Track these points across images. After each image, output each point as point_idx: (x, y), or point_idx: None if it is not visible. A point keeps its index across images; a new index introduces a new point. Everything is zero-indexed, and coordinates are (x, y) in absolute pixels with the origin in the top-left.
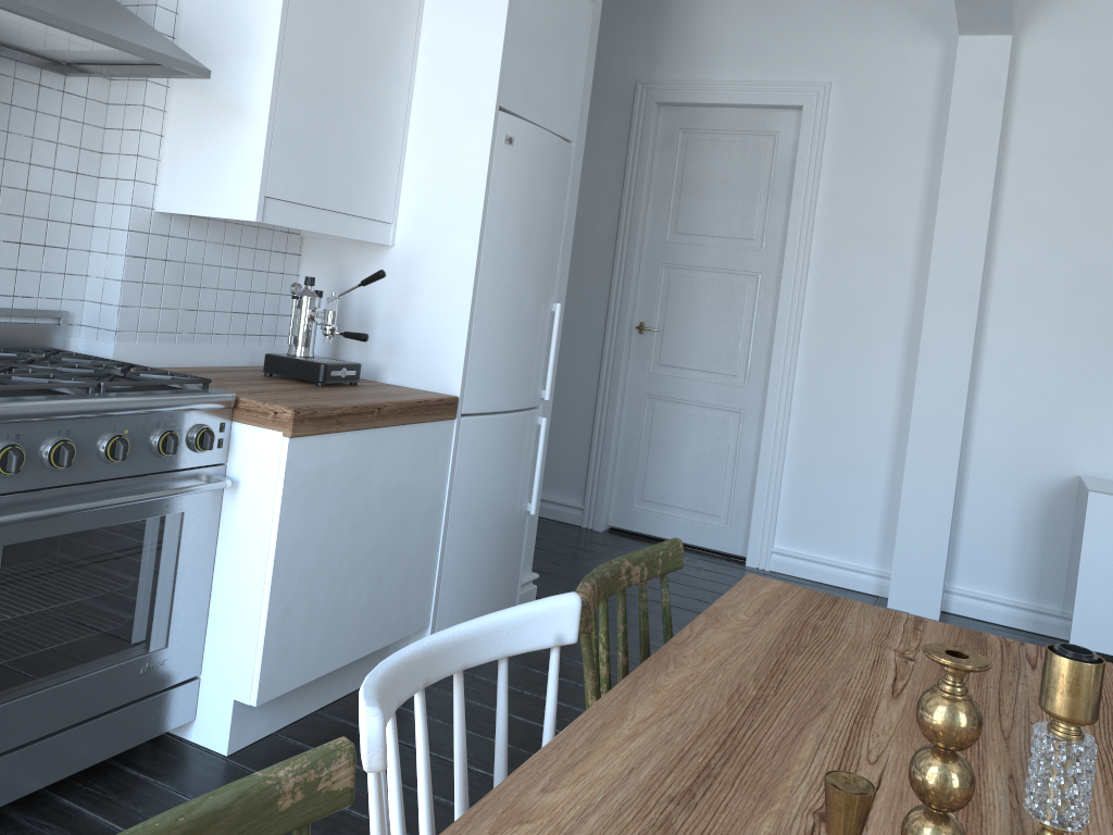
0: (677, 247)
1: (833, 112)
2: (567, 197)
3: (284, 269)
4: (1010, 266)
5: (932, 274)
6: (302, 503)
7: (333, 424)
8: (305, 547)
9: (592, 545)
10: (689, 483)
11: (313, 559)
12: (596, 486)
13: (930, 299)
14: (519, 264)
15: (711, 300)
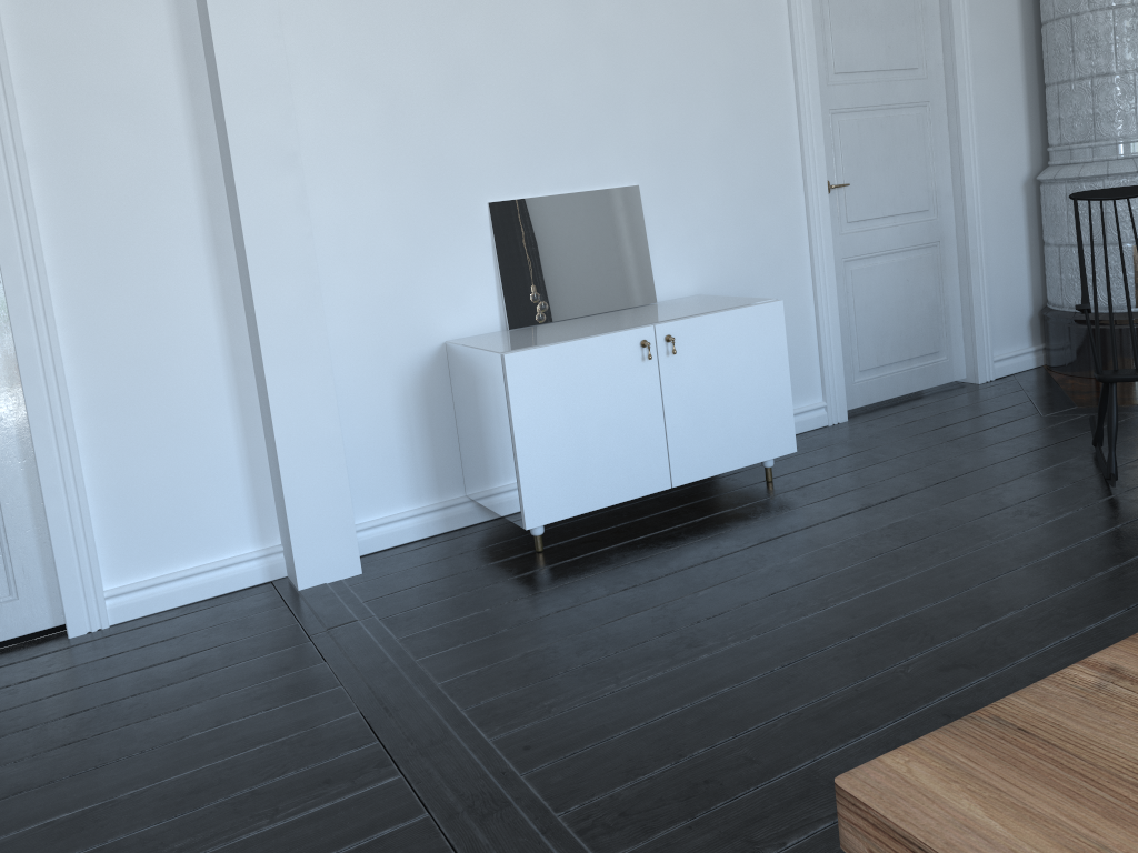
0: None
1: None
2: None
3: None
4: (311, 112)
5: (232, 136)
6: None
7: None
8: None
9: None
10: None
11: None
12: None
13: (240, 171)
14: None
15: None
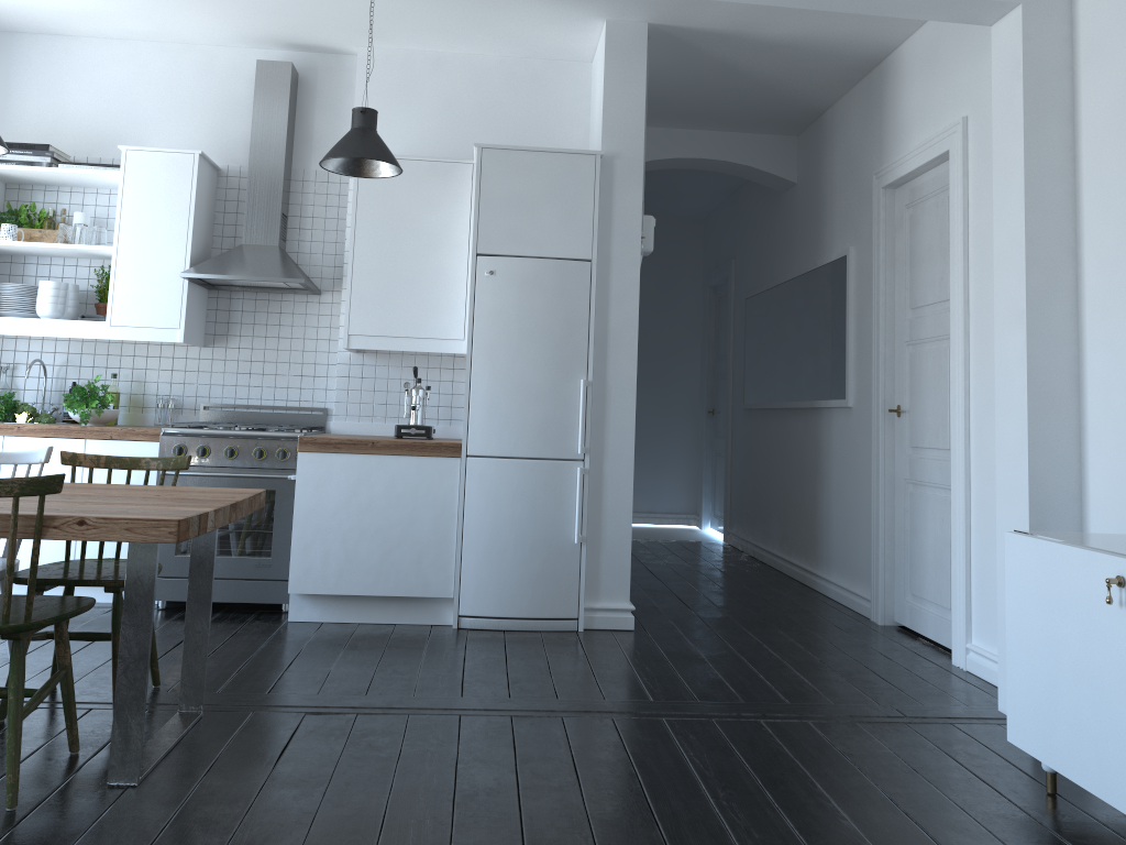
0: (910, 323)
1: (970, 146)
2: (592, 300)
3: (453, 378)
4: (1095, 267)
5: (995, 297)
6: (313, 489)
7: (331, 448)
8: (318, 514)
9: (828, 627)
10: (931, 572)
11: (325, 522)
12: (875, 577)
13: (997, 327)
14: (517, 353)
15: (930, 372)
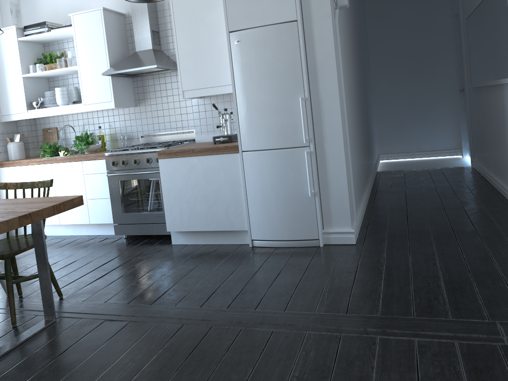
0: None
1: None
2: (301, 45)
3: None
4: None
5: None
6: (168, 177)
7: (173, 155)
8: (173, 190)
9: (497, 236)
10: None
11: (177, 194)
12: None
13: None
14: (259, 87)
15: None
